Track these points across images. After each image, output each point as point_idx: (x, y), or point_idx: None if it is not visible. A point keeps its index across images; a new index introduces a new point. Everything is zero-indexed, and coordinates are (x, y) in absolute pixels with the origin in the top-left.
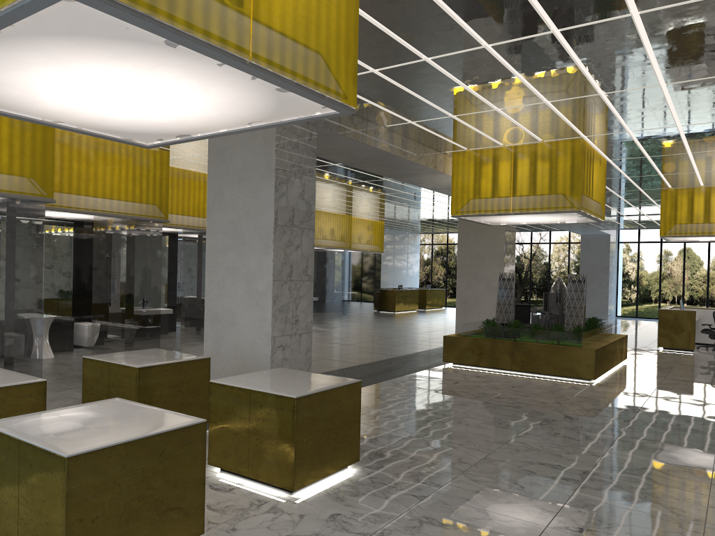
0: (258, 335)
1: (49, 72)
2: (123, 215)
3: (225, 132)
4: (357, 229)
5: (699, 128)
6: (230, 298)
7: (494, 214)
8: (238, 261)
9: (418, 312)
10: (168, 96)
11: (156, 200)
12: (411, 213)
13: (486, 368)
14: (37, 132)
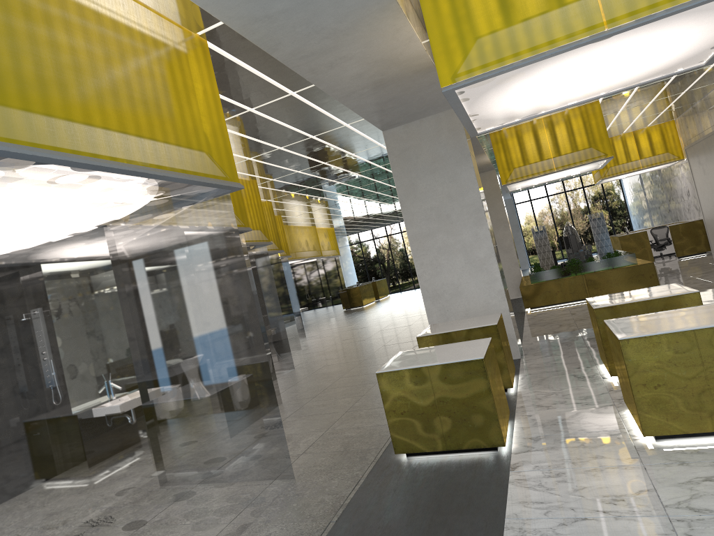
0: (490, 295)
1: (606, 53)
2: (248, 242)
3: (575, 104)
4: (320, 238)
5: (684, 76)
6: (448, 273)
7: (540, 175)
8: (449, 239)
9: (380, 301)
10: (626, 67)
11: (260, 225)
12: (370, 211)
13: (561, 304)
14: None
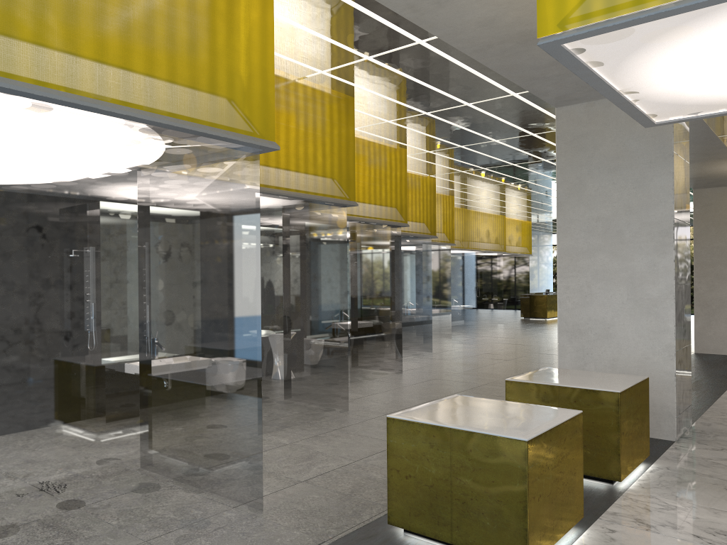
0: (652, 349)
1: None
2: (373, 219)
3: None
4: (509, 231)
5: None
6: (600, 306)
7: None
8: (613, 263)
9: None
10: None
11: (397, 202)
12: None
13: None
14: (342, 129)
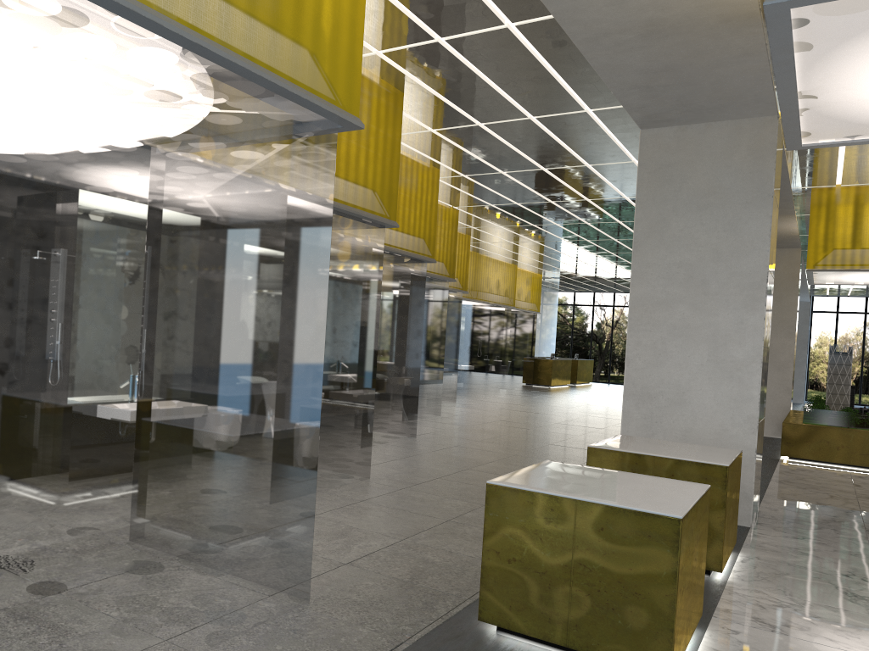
0: (732, 420)
1: None
2: (399, 250)
3: None
4: (519, 283)
5: None
6: (675, 367)
7: None
8: (694, 317)
9: (575, 387)
10: None
11: (426, 233)
12: (598, 265)
13: (841, 465)
14: (388, 129)
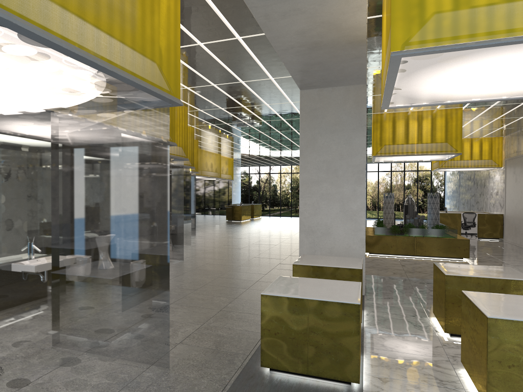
0: (353, 241)
1: None
2: (170, 155)
3: (478, 101)
4: (222, 164)
5: None
6: (324, 215)
7: (403, 155)
8: (332, 189)
9: (253, 220)
10: None
11: (183, 144)
12: (264, 153)
13: (393, 255)
14: None
